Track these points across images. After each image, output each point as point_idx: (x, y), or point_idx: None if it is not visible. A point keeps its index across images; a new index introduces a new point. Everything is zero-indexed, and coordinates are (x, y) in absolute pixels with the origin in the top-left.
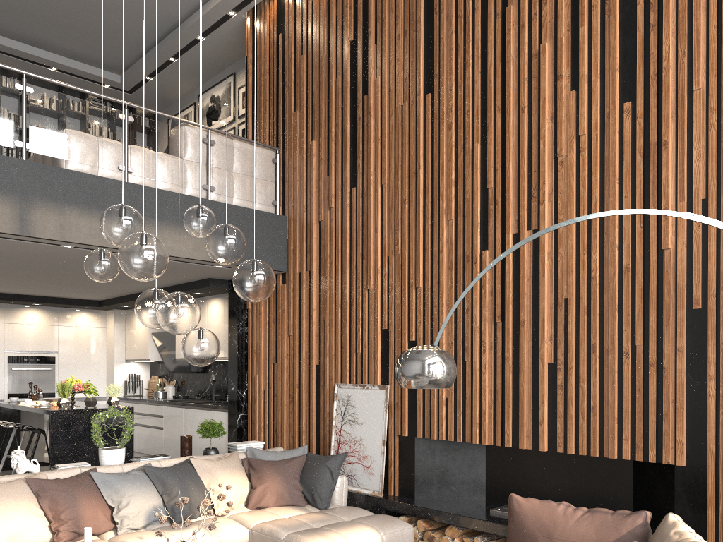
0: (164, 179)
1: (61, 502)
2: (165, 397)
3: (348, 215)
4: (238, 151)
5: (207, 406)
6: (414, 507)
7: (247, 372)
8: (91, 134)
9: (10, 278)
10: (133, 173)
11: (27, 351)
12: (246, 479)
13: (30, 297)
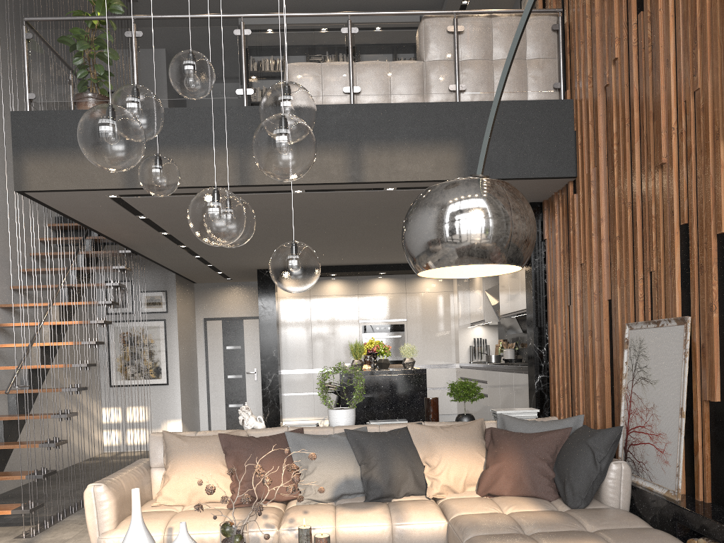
0: (398, 91)
1: (242, 462)
2: (498, 361)
3: (634, 60)
4: (498, 29)
5: (514, 368)
6: (717, 525)
7: (547, 321)
8: (311, 61)
9: (325, 245)
10: (359, 94)
11: (379, 320)
12: (479, 455)
13: (372, 266)
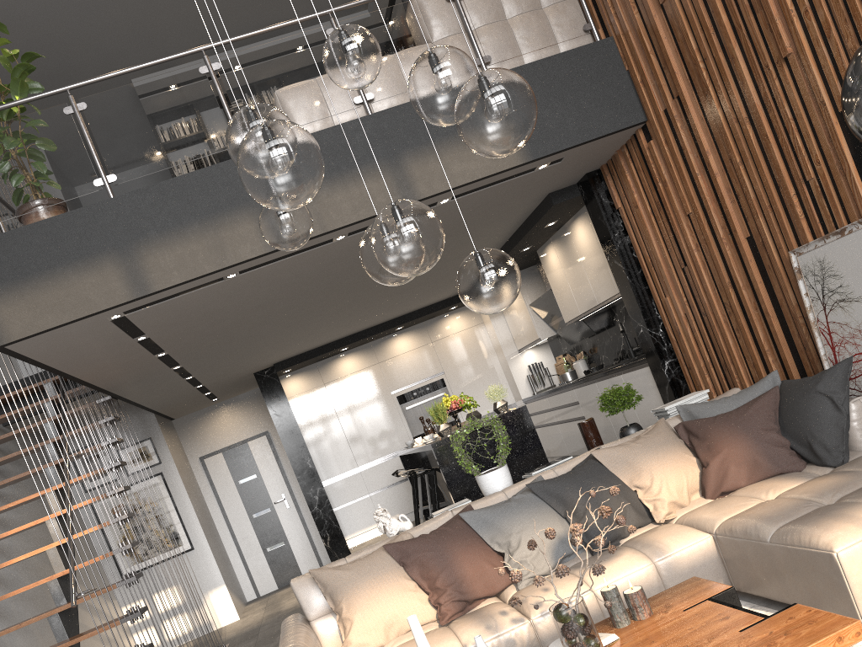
0: None
1: (432, 566)
2: (575, 377)
3: None
4: None
5: (621, 369)
6: None
7: (653, 299)
8: (304, 78)
9: (344, 310)
10: (374, 100)
11: (413, 384)
12: (688, 456)
13: (387, 323)
